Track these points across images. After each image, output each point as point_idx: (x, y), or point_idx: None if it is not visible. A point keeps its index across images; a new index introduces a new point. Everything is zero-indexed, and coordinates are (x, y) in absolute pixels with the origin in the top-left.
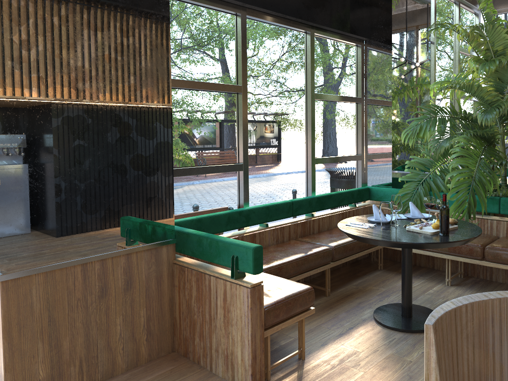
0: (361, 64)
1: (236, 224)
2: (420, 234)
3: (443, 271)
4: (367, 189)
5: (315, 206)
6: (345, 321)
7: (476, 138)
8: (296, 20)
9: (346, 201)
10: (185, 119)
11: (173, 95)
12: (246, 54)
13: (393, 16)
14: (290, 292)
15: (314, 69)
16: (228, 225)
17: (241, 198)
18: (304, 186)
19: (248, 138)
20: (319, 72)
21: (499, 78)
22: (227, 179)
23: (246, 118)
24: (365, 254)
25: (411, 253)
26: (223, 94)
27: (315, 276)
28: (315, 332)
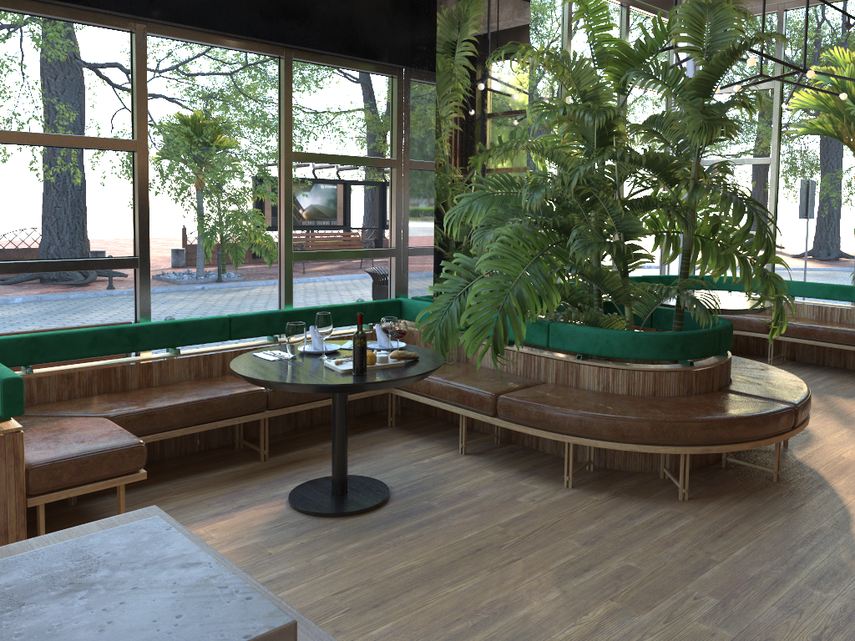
0: (398, 106)
1: (111, 348)
2: (329, 372)
3: (484, 432)
4: (396, 302)
5: (279, 325)
6: (246, 496)
7: (544, 228)
8: (252, 39)
9: (348, 320)
10: (27, 190)
11: (2, 153)
12: (146, 92)
13: (439, 32)
14: (96, 447)
15: (291, 114)
16: (94, 348)
17: (138, 310)
18: (274, 294)
19: (156, 219)
20: (308, 118)
21: (583, 136)
22: (111, 281)
23: (146, 190)
24: (391, 403)
25: (343, 401)
26: (104, 152)
27: (279, 432)
28: (184, 509)
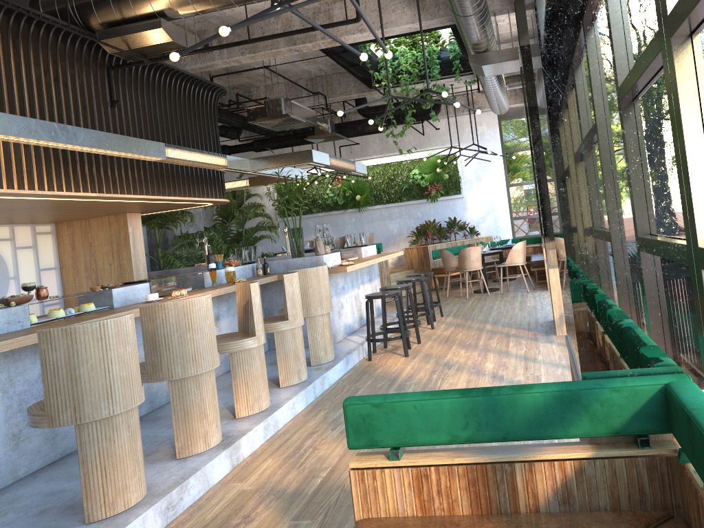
0: None
1: None
2: None
3: None
4: None
5: None
6: None
7: None
8: None
9: None
10: None
11: None
12: None
13: None
14: None
15: None
16: None
17: None
18: None
19: None
20: None
21: None
22: None
23: None
24: None
25: None
26: None
27: None
28: None
